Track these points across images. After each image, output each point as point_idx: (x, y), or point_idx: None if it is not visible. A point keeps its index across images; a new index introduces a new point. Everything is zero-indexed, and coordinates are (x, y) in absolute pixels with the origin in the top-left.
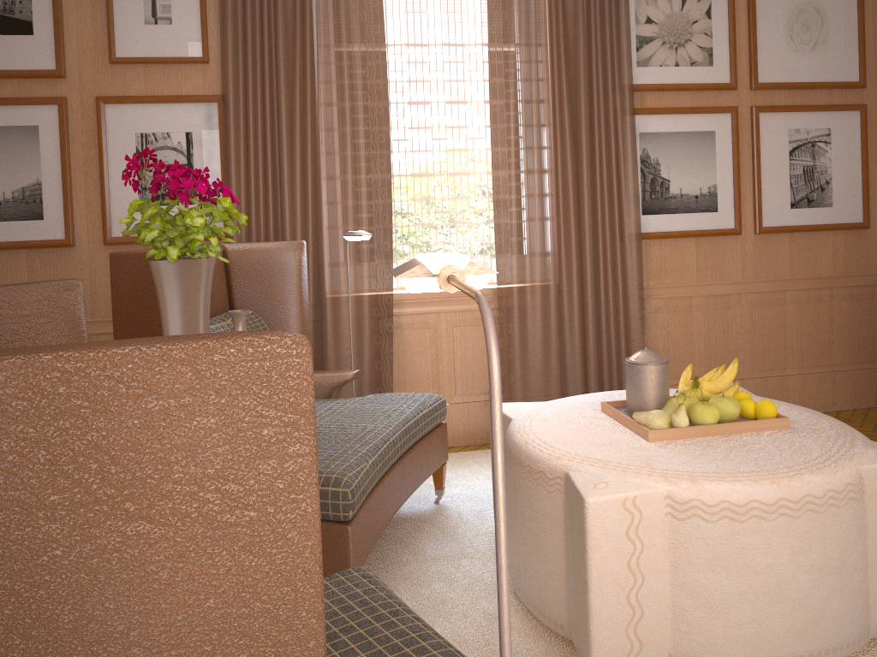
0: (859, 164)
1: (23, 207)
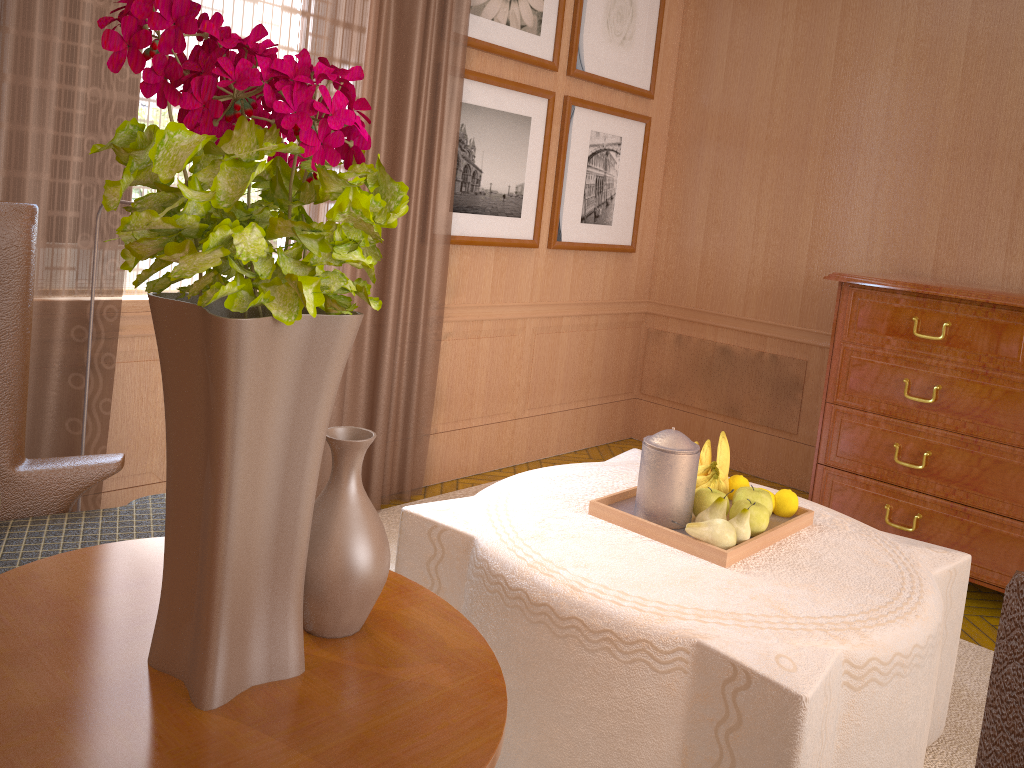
0: (637, 182)
1: None
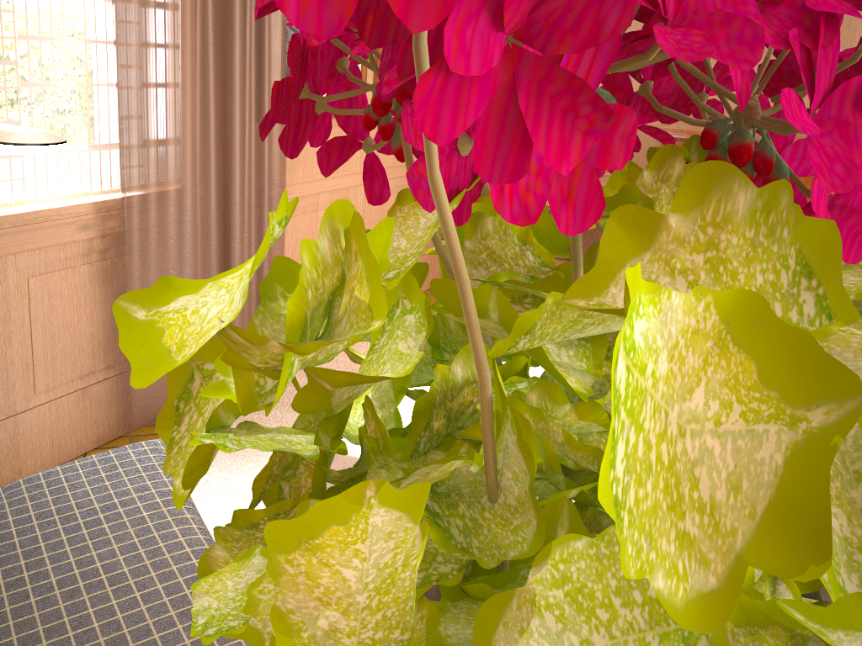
0: None
1: None
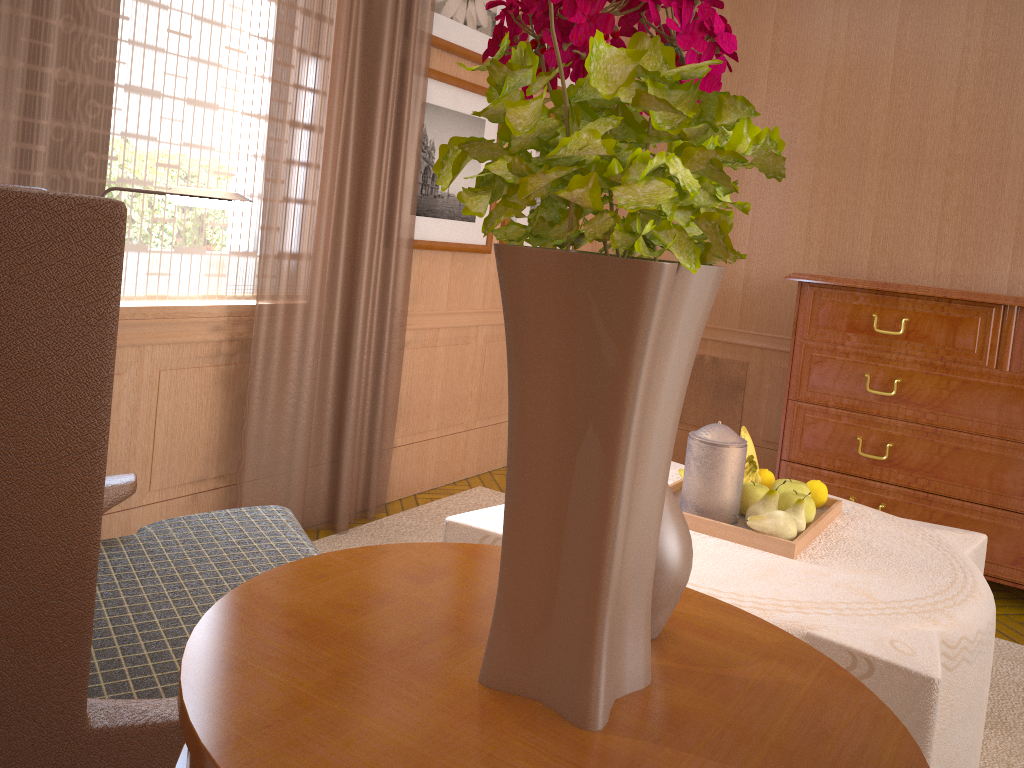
0: None
1: None
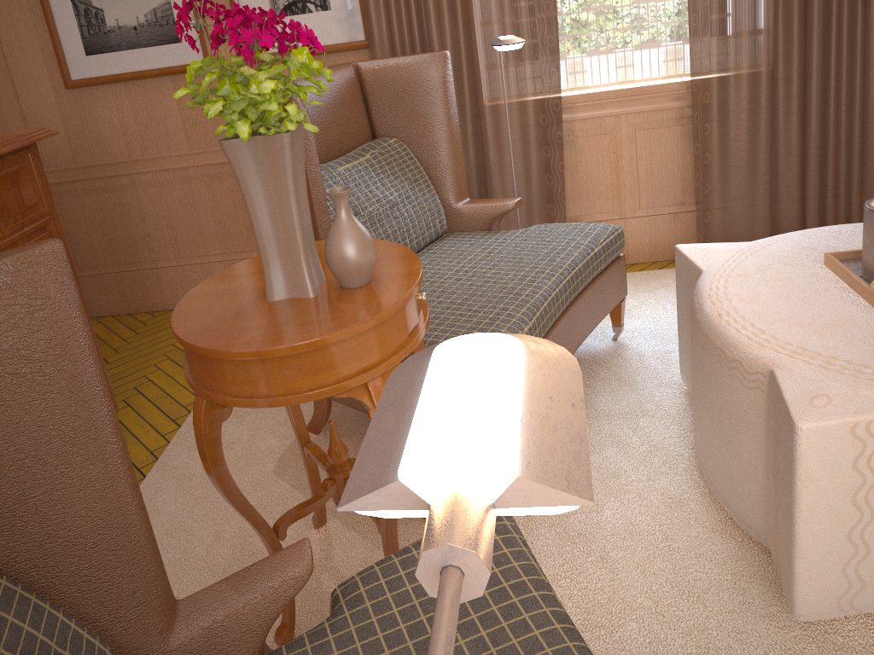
0: None
1: (158, 31)
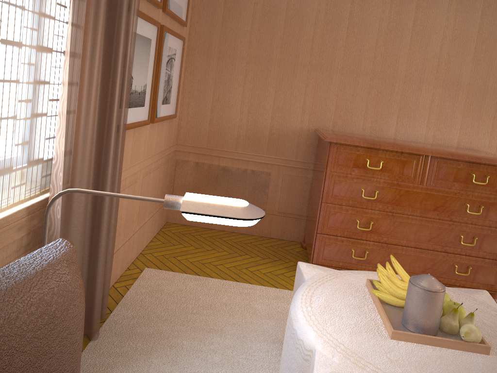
0: (179, 76)
1: None
